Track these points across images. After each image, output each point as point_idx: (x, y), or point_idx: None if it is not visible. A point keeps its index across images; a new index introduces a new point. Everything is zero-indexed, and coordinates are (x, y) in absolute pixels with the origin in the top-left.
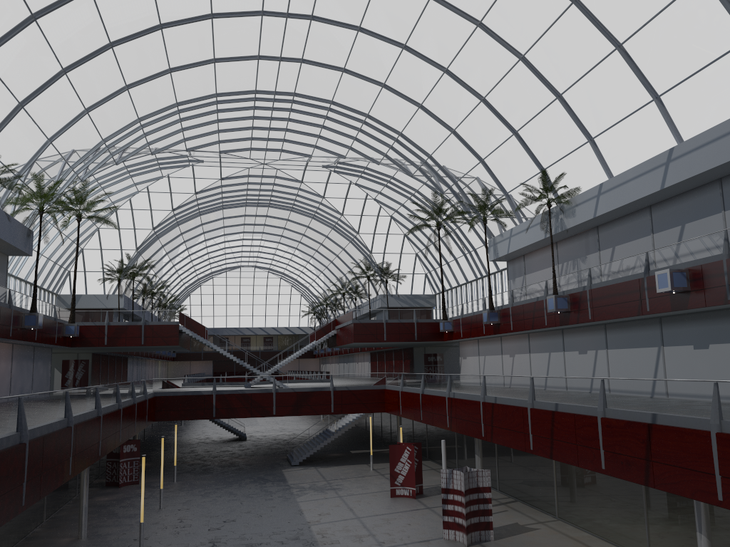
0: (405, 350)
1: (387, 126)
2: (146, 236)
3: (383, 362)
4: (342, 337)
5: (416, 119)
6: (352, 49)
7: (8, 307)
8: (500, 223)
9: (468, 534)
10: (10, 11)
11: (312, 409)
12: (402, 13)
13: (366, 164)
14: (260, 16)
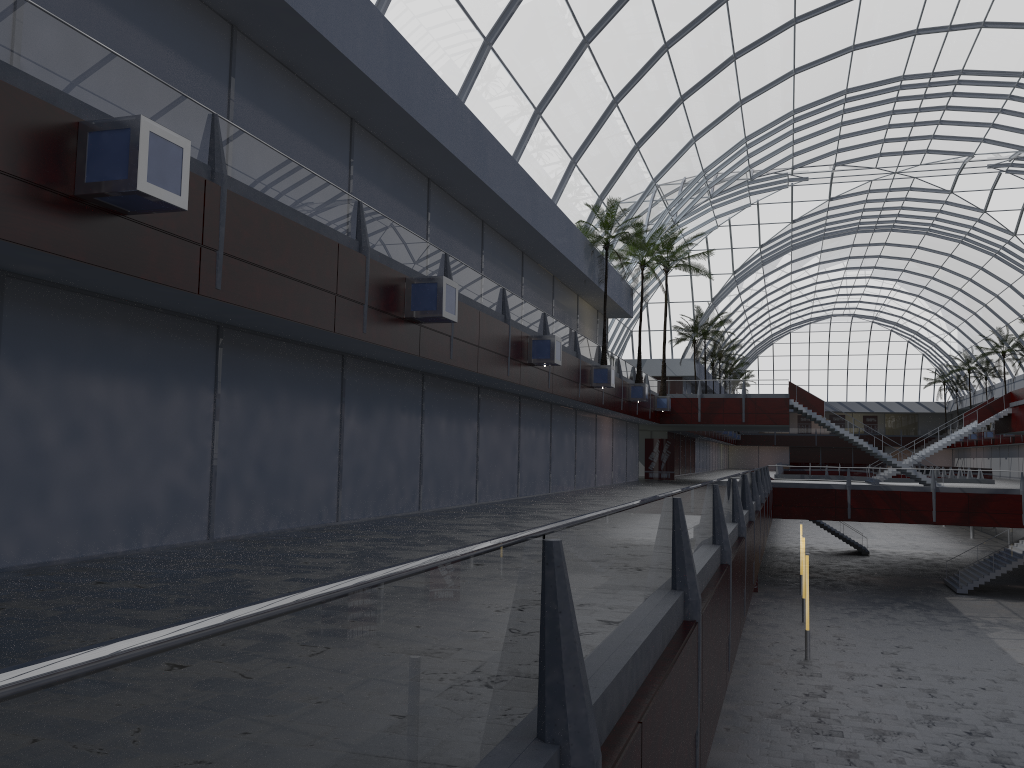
0: None
1: None
2: (724, 283)
3: None
4: (1023, 418)
5: None
6: None
7: (618, 377)
8: None
9: None
10: (647, 47)
11: (991, 519)
12: None
13: None
14: None
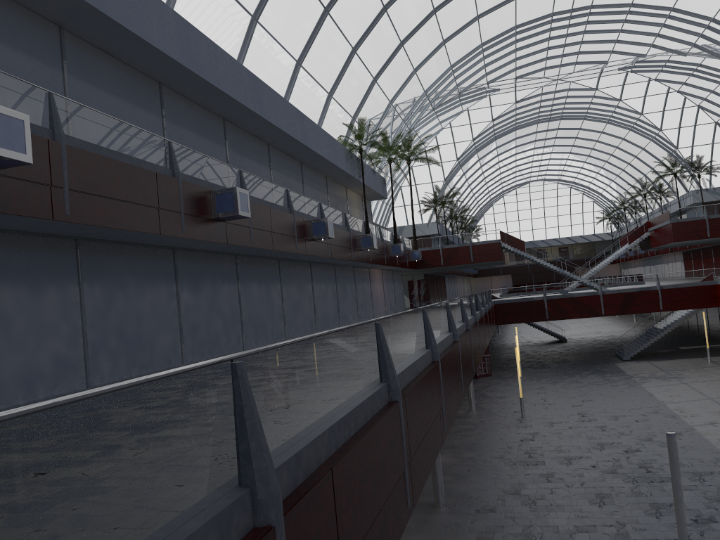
0: None
1: (696, 15)
2: (451, 167)
3: (699, 260)
4: (658, 238)
5: None
6: None
7: (381, 241)
8: None
9: None
10: (371, 10)
11: (640, 308)
12: None
13: (668, 57)
14: None
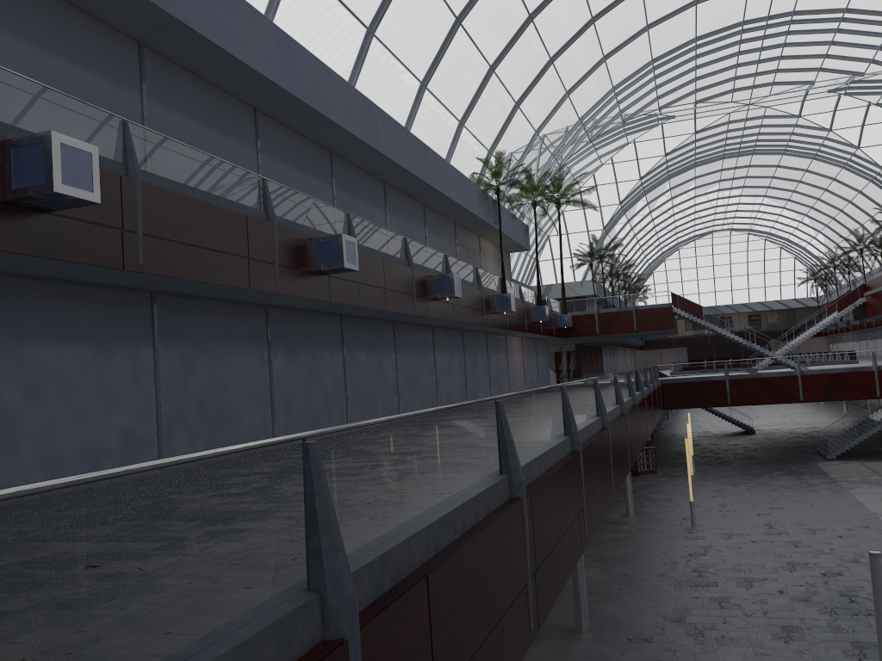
0: None
1: None
2: (613, 213)
3: None
4: (876, 305)
5: None
6: None
7: (521, 302)
8: None
9: None
10: (513, 19)
11: (850, 394)
12: None
13: None
14: None
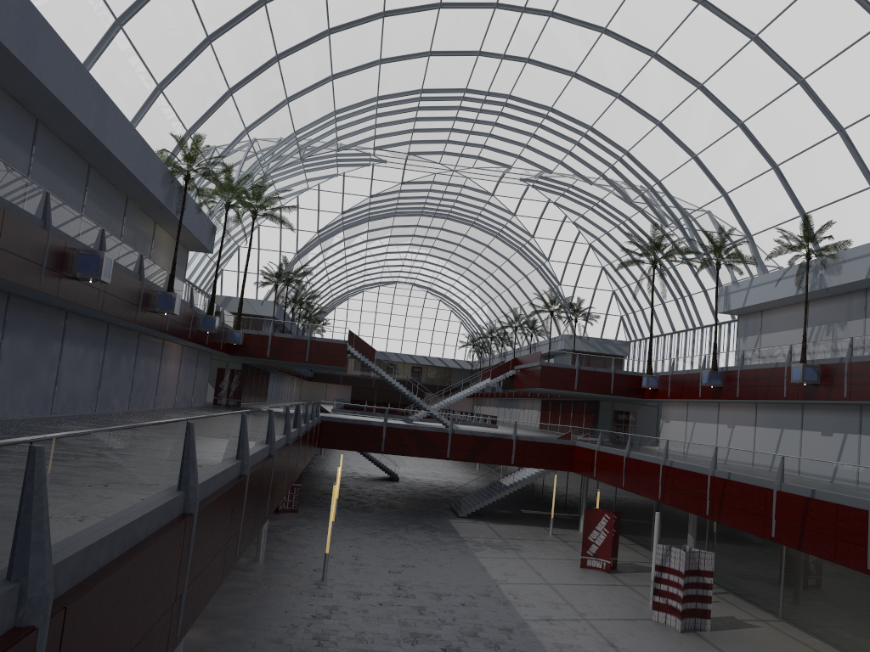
0: (589, 403)
1: (612, 142)
2: (309, 240)
3: (557, 413)
4: (523, 379)
5: (650, 138)
6: (590, 52)
7: (190, 307)
8: (735, 270)
9: (682, 619)
10: None
11: (490, 458)
12: (660, 18)
13: (573, 182)
14: (492, 9)
